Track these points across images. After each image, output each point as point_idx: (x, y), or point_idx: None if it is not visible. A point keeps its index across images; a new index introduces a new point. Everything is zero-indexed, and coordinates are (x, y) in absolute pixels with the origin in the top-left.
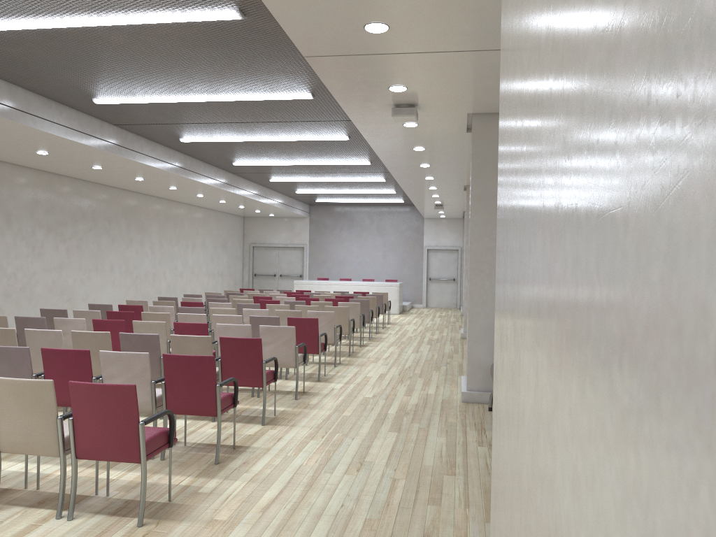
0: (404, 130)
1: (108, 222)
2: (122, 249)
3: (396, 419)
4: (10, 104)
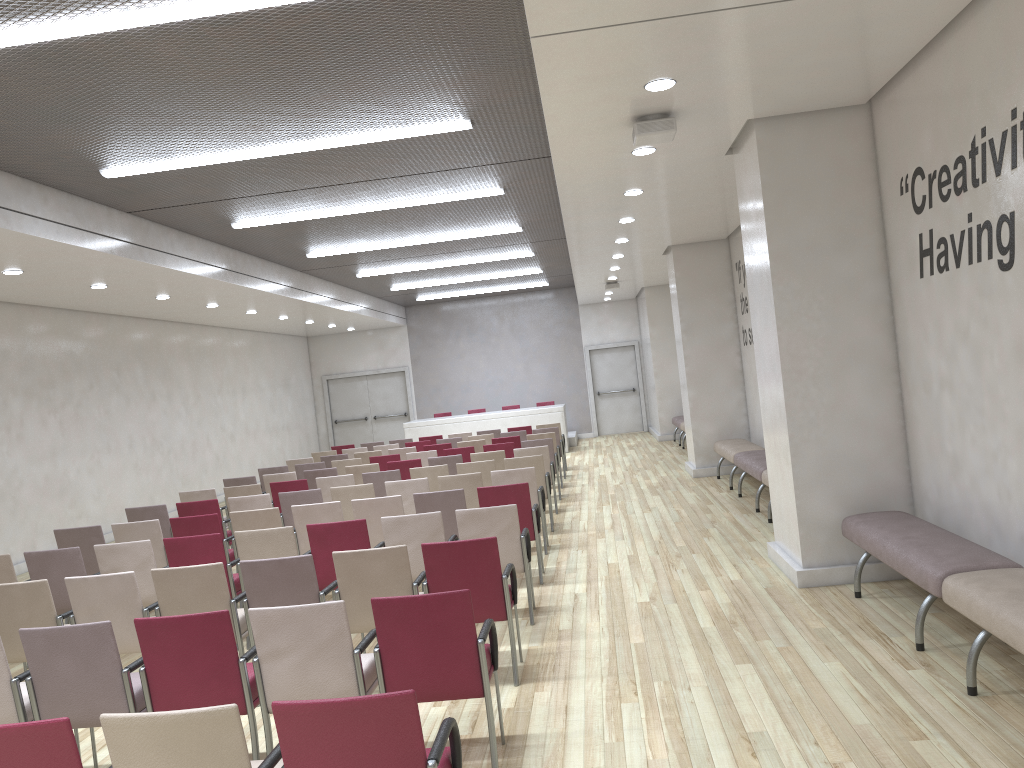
0: (628, 162)
1: (116, 372)
2: (143, 410)
3: (726, 638)
4: None
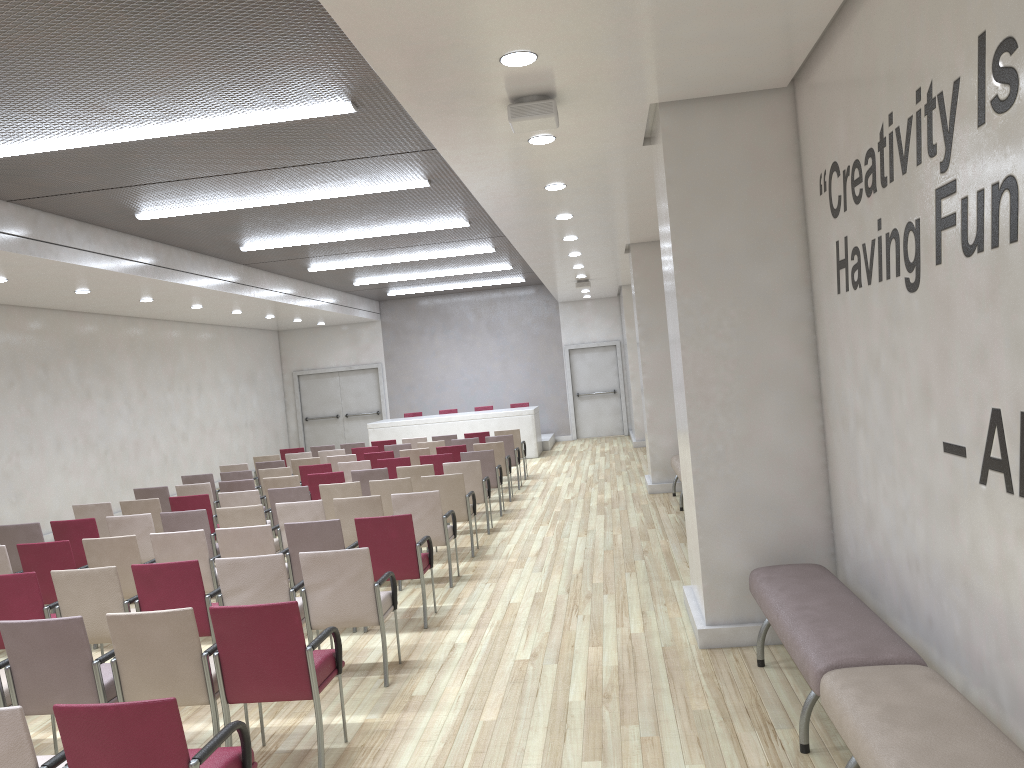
0: (530, 152)
1: (42, 369)
2: (74, 409)
3: (589, 719)
4: None
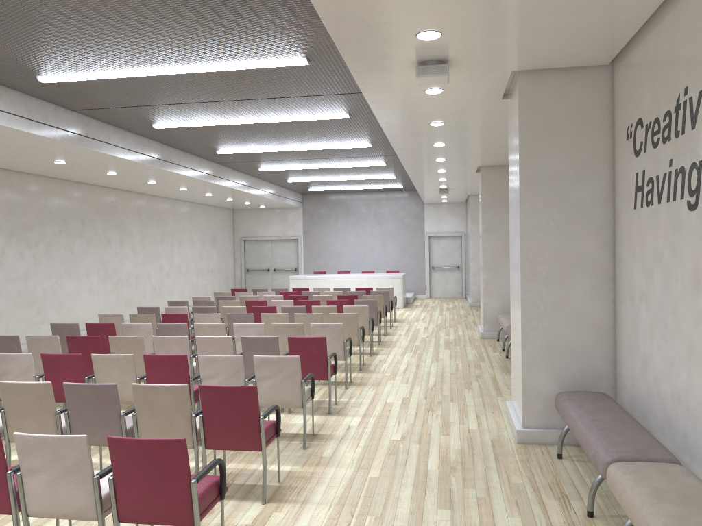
0: (424, 99)
1: (81, 223)
2: (99, 251)
3: (441, 482)
4: None
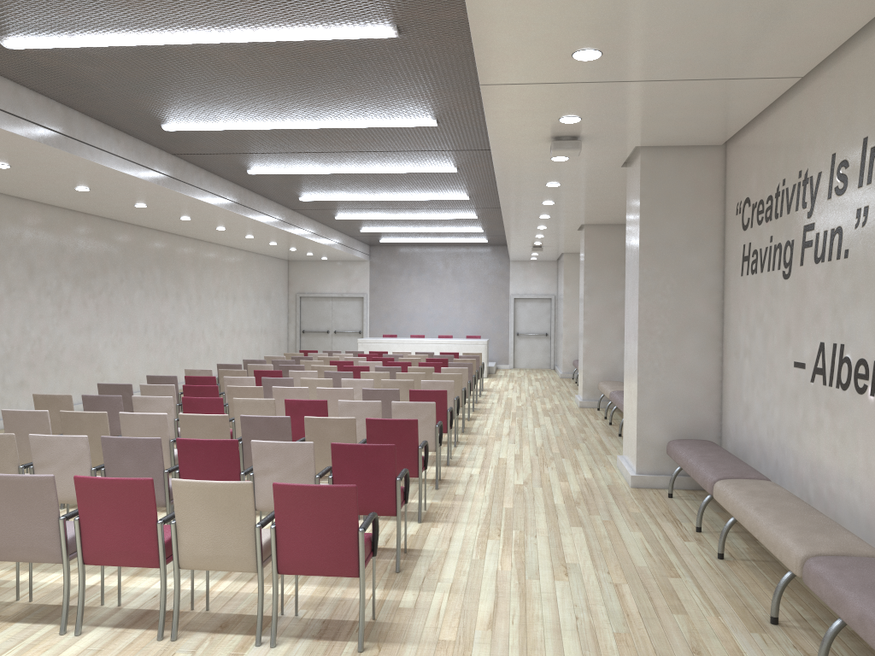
0: (548, 164)
1: (140, 271)
2: (157, 304)
3: (569, 511)
4: (67, 132)
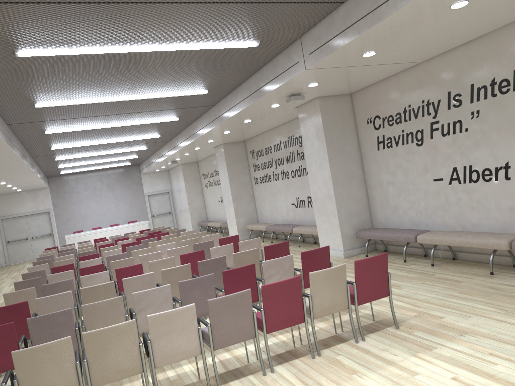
0: (264, 109)
1: None
2: None
3: None
4: None
